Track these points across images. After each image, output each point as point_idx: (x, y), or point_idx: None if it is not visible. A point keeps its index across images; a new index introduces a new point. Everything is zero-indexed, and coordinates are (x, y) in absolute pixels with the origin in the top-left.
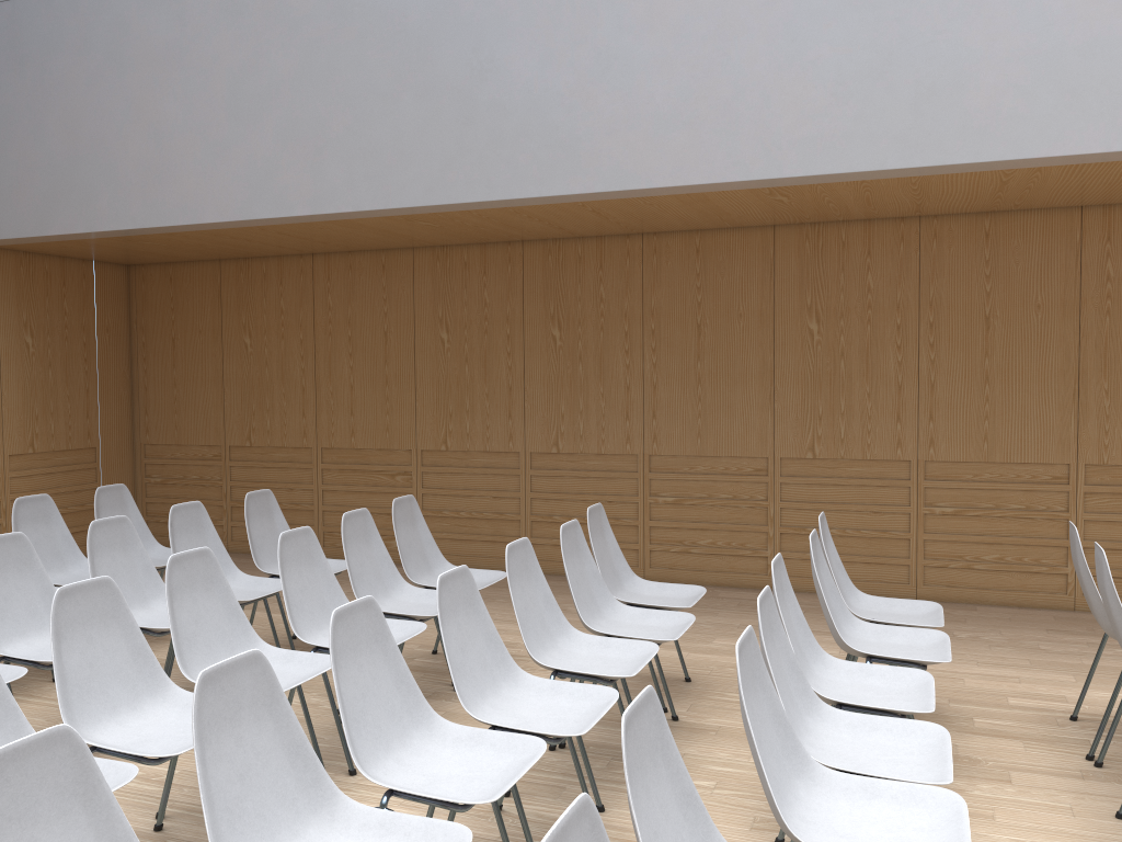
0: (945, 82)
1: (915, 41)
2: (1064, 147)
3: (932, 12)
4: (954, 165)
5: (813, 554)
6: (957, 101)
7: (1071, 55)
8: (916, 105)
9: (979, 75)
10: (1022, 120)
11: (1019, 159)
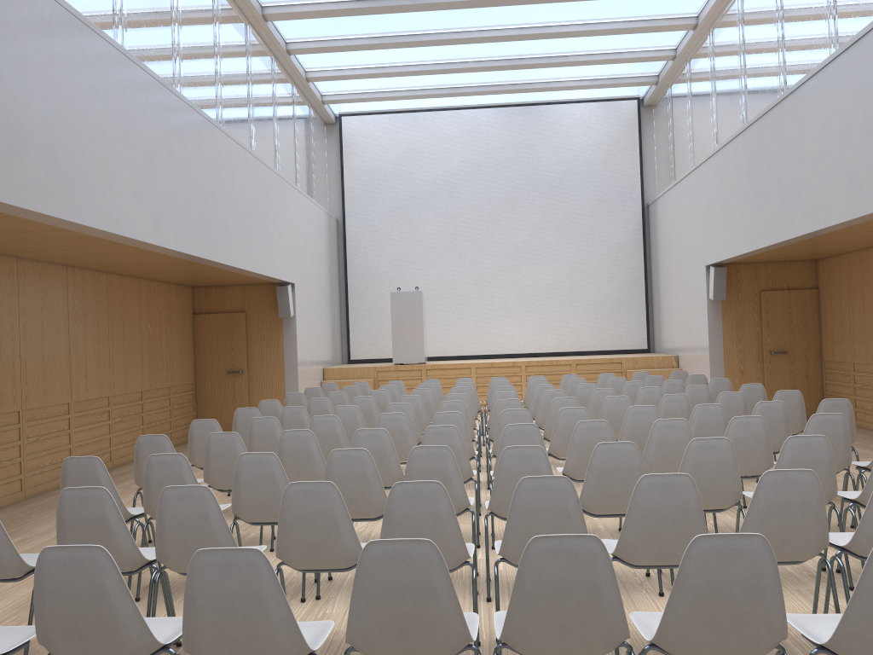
0: (17, 149)
1: (3, 111)
2: (61, 213)
3: (10, 96)
4: (21, 208)
5: (170, 467)
6: (22, 164)
7: (61, 158)
8: (5, 158)
9: (30, 151)
10: (47, 190)
11: (46, 214)
